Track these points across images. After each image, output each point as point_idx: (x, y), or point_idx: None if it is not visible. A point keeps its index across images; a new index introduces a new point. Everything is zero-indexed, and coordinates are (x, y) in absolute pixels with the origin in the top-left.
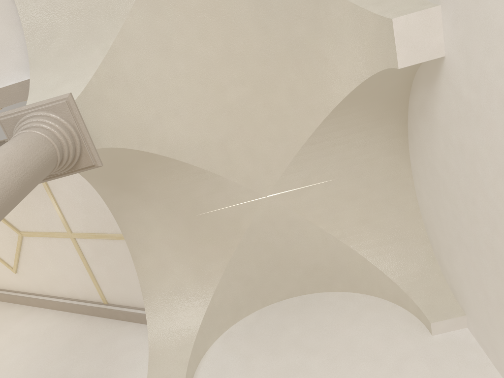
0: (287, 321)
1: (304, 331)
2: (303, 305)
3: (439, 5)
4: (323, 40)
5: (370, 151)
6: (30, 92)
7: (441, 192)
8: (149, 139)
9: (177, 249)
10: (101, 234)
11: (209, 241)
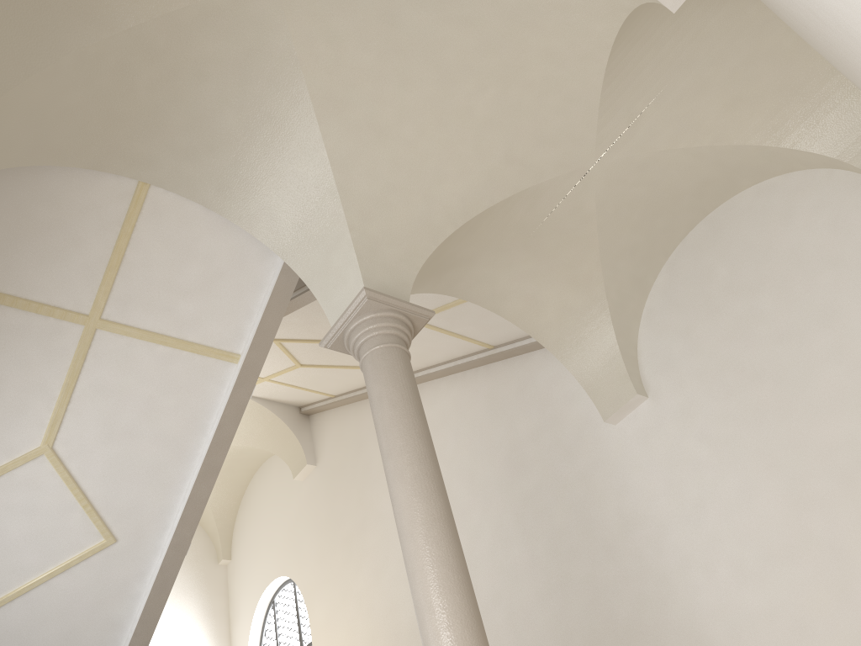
0: (706, 262)
1: (733, 267)
2: (714, 230)
3: None
4: None
5: (690, 27)
6: (308, 286)
7: (815, 45)
8: (437, 226)
9: (535, 276)
10: (444, 306)
11: (563, 246)
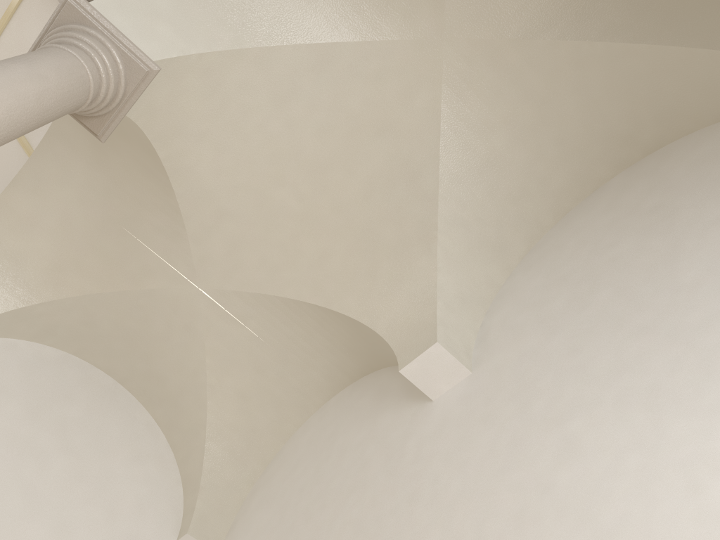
0: (79, 394)
1: (81, 422)
2: (109, 394)
3: (470, 372)
4: (390, 264)
5: (316, 358)
6: None
7: (317, 458)
8: (171, 142)
9: (65, 228)
10: None
11: (103, 258)
